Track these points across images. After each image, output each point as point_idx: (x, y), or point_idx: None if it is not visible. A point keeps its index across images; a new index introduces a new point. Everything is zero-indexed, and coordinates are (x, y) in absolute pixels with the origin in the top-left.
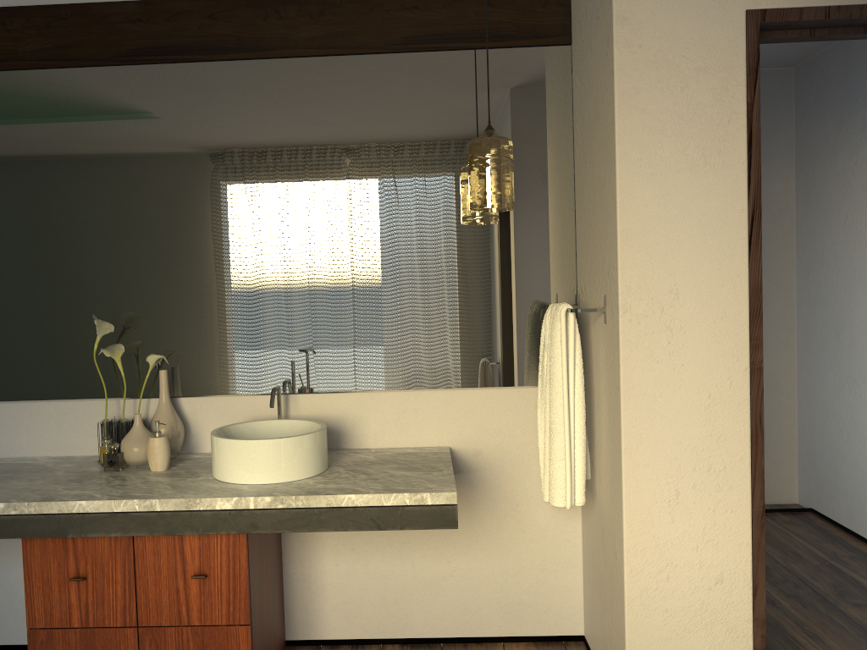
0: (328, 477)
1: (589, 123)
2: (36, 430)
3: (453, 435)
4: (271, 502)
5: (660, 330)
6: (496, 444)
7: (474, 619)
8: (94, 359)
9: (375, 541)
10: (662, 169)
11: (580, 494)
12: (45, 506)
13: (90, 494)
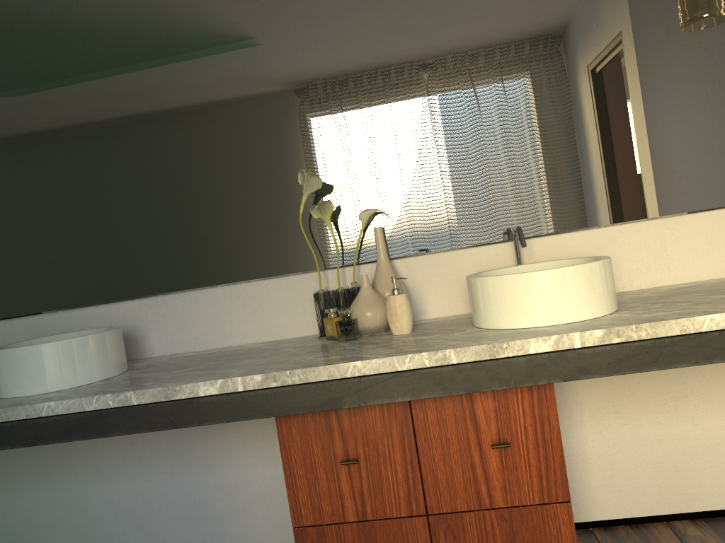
0: (636, 310)
1: None
2: (239, 315)
3: None
4: (603, 336)
5: None
6: None
7: None
8: (300, 224)
9: (643, 400)
10: None
11: None
12: (311, 373)
13: (356, 356)
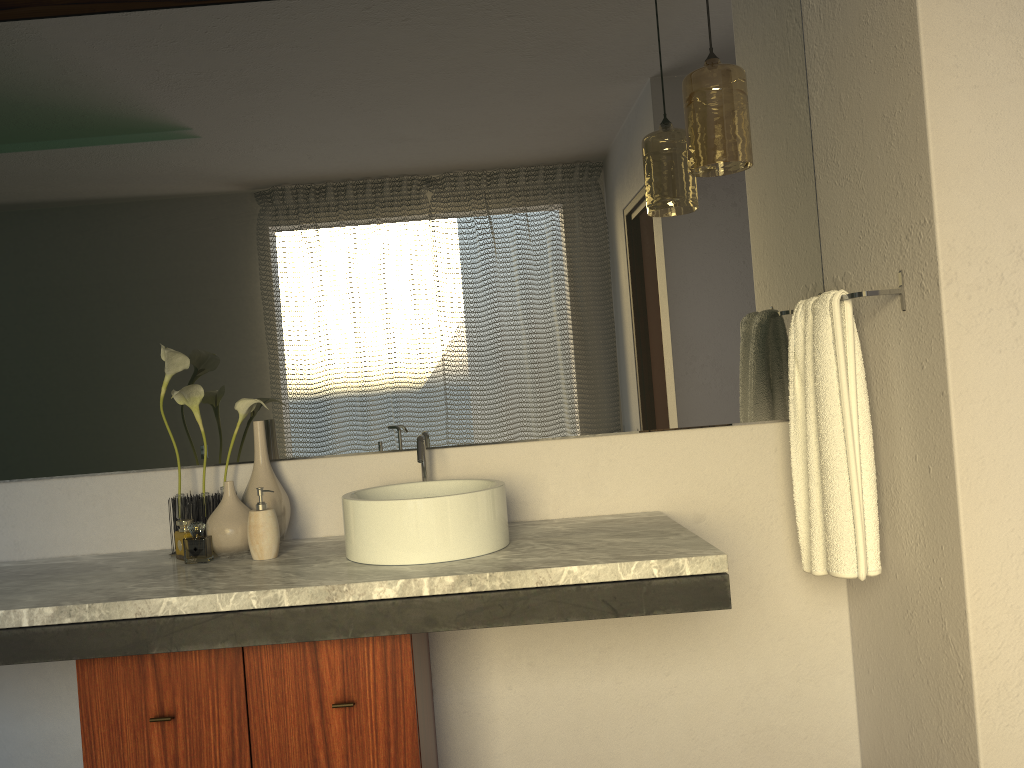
0: (519, 551)
1: (848, 45)
2: (77, 517)
3: (664, 495)
4: (454, 584)
5: (1001, 306)
6: (724, 505)
7: (706, 754)
8: (161, 409)
9: (562, 650)
10: (988, 79)
11: (874, 559)
12: (115, 608)
13: (179, 589)
